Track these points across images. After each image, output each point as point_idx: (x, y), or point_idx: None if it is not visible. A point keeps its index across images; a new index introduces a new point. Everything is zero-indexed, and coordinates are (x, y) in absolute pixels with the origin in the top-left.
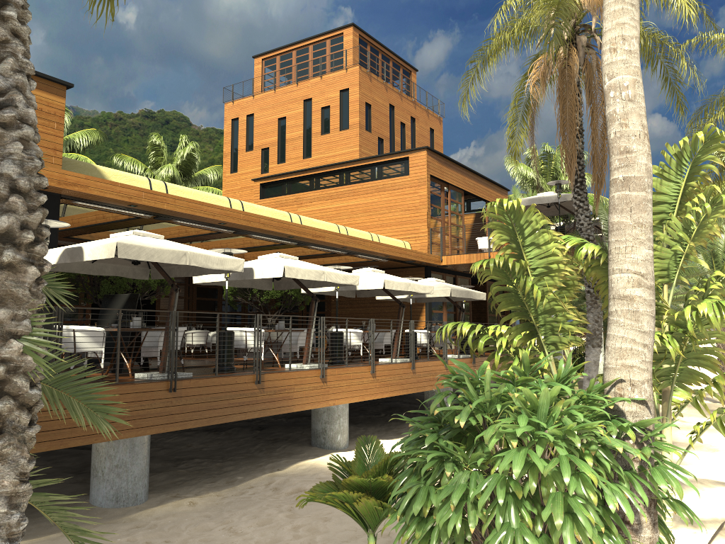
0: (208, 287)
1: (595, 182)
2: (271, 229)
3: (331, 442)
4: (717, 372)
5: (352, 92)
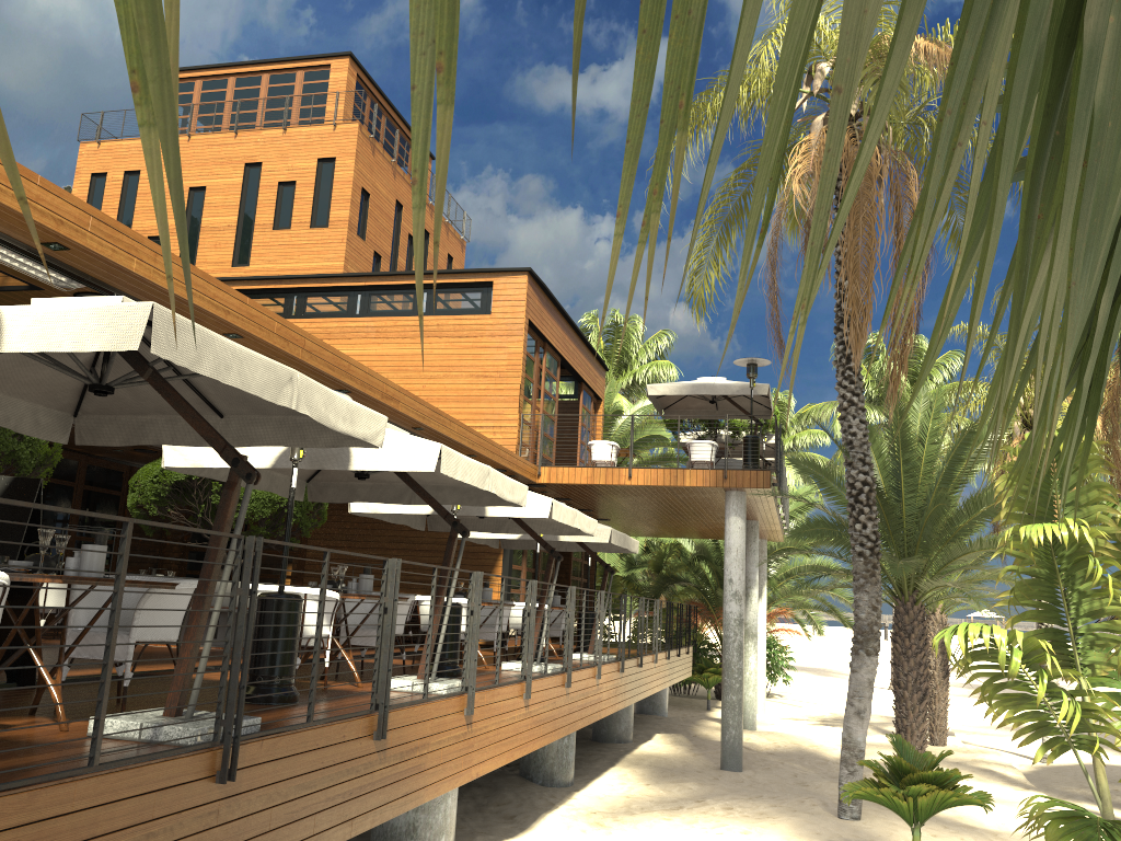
0: (55, 482)
1: (894, 363)
2: (321, 368)
3: None
4: (824, 683)
5: (342, 166)
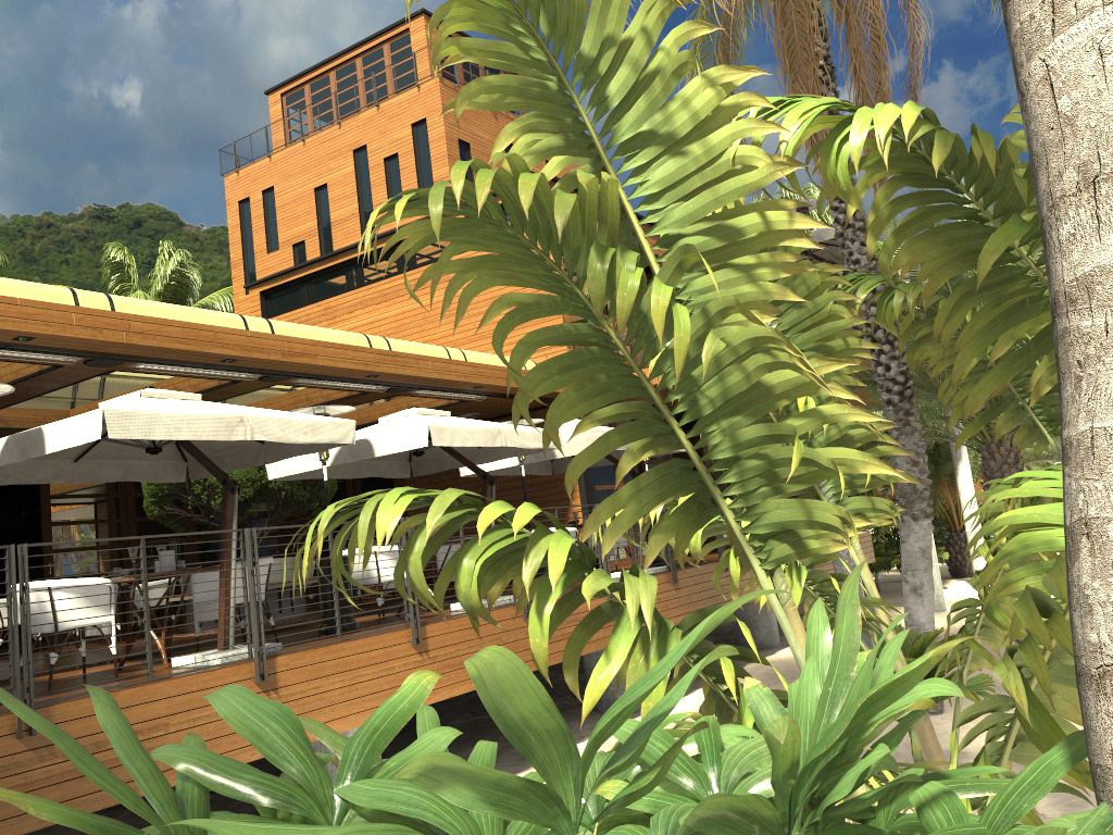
0: None
1: None
2: (166, 345)
3: None
4: None
5: (433, 124)
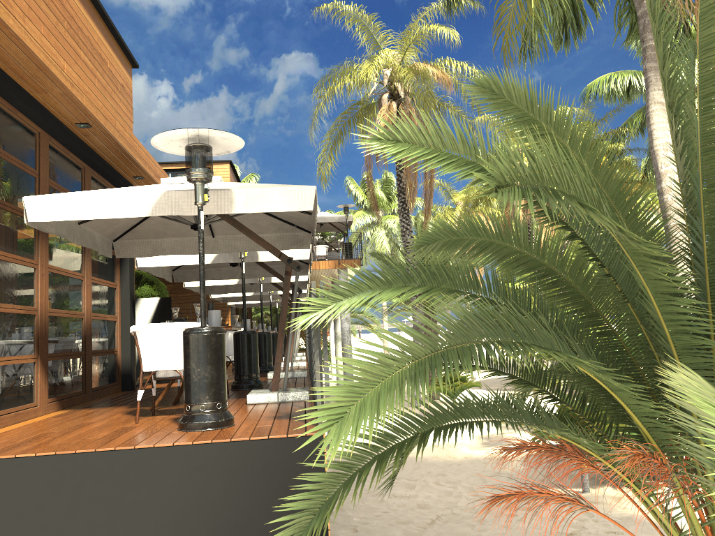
0: None
1: (426, 211)
2: None
3: None
4: None
5: None
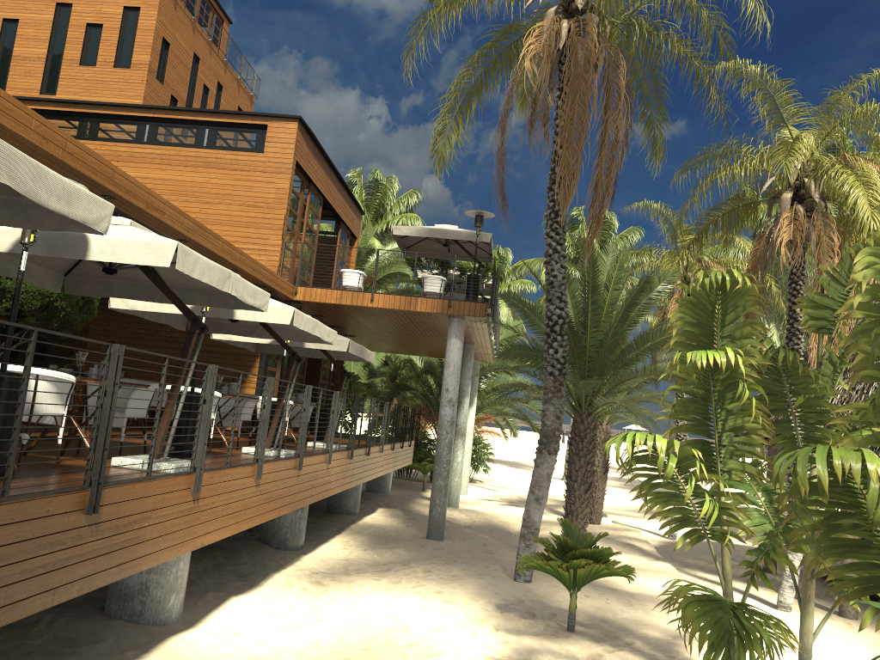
0: None
1: (593, 220)
2: (83, 171)
3: (156, 610)
4: (514, 473)
5: (146, 15)
